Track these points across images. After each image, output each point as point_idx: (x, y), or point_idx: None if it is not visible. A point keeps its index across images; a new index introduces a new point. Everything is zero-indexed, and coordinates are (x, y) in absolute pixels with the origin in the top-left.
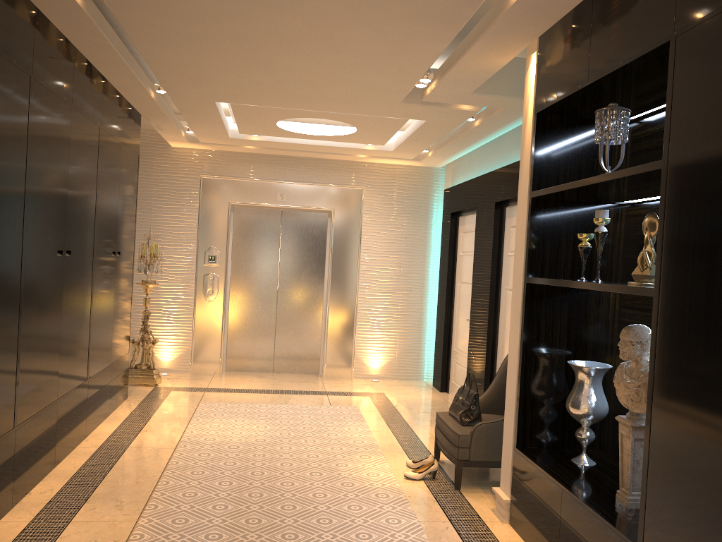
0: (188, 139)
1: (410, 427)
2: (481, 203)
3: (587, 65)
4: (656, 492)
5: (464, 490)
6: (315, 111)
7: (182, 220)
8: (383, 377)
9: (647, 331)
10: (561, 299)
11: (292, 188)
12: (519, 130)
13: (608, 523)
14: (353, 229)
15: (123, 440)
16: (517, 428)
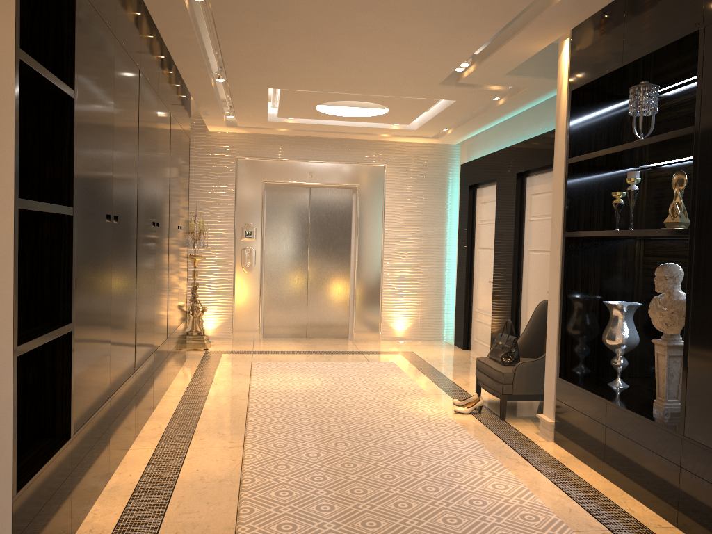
0: (226, 123)
1: (446, 376)
2: (501, 175)
3: (621, 49)
4: (695, 388)
5: (509, 420)
6: (356, 95)
7: (220, 199)
8: (407, 338)
9: (678, 268)
10: (594, 250)
11: (321, 167)
12: (538, 107)
13: (652, 421)
14: (377, 203)
15: (199, 391)
16: (559, 360)
